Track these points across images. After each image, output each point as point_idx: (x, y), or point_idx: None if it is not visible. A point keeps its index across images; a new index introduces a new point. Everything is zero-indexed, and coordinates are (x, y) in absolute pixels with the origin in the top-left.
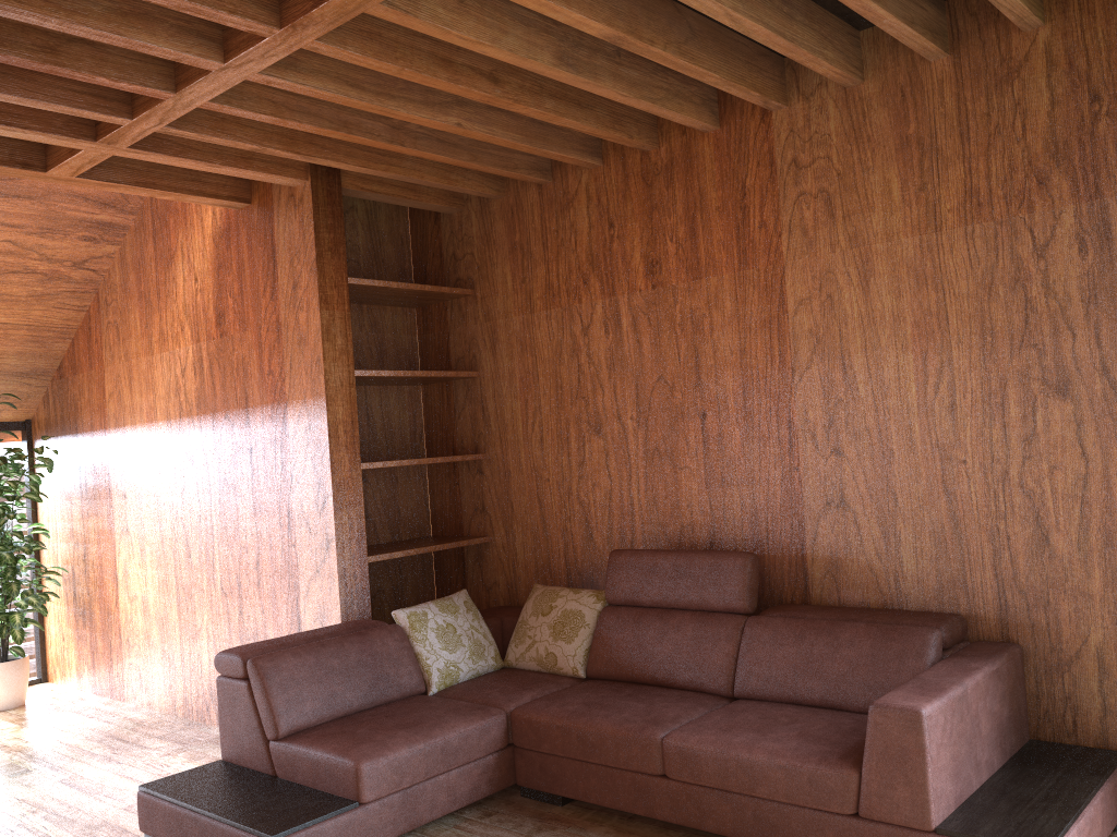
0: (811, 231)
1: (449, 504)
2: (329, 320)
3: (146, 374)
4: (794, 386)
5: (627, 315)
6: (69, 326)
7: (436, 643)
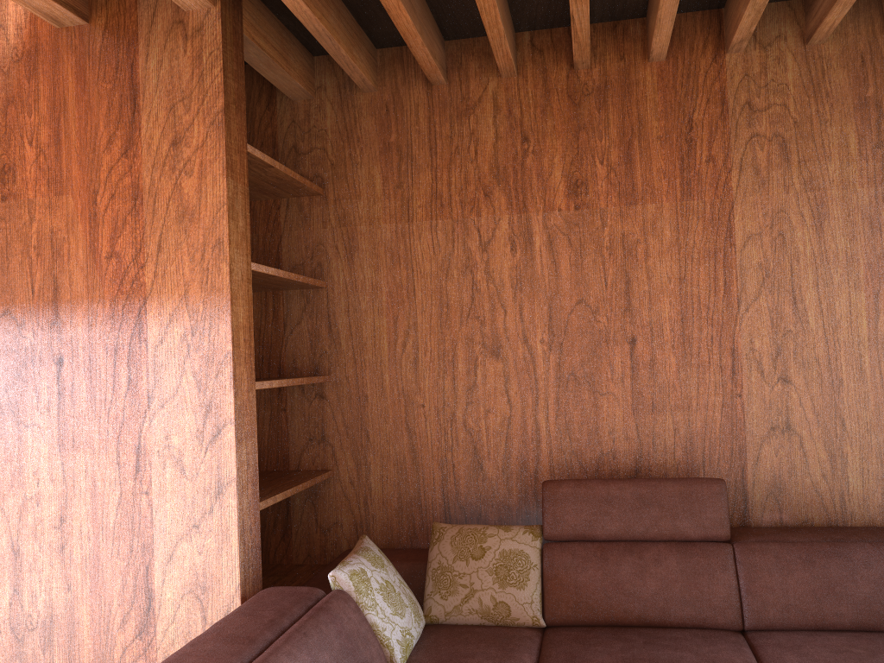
0: (763, 171)
1: (269, 433)
2: (234, 194)
3: None
4: (740, 316)
5: (542, 234)
6: None
7: (386, 608)
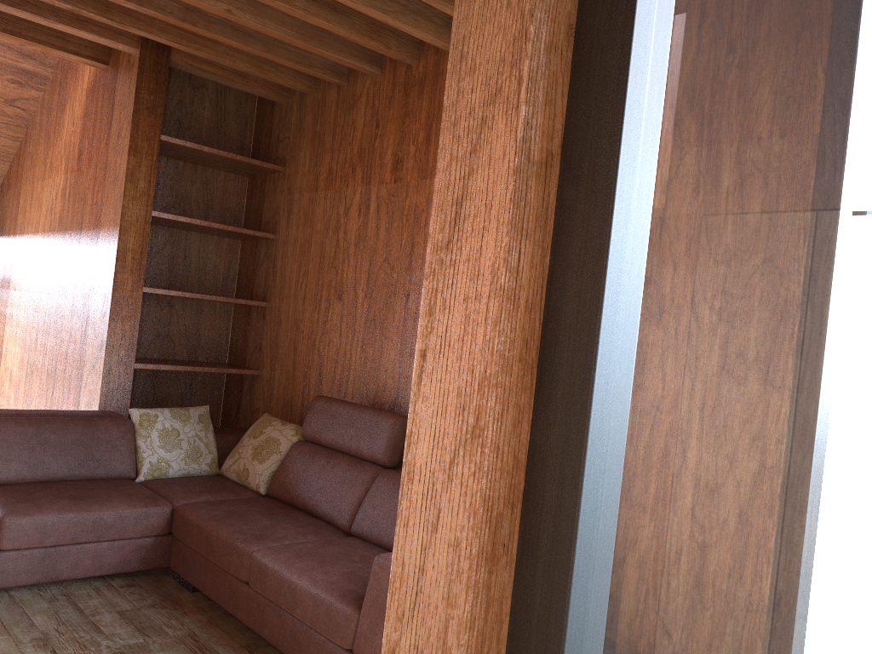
0: None
1: (241, 339)
2: (136, 166)
3: (39, 195)
4: None
5: (374, 203)
6: (7, 151)
7: (157, 441)
